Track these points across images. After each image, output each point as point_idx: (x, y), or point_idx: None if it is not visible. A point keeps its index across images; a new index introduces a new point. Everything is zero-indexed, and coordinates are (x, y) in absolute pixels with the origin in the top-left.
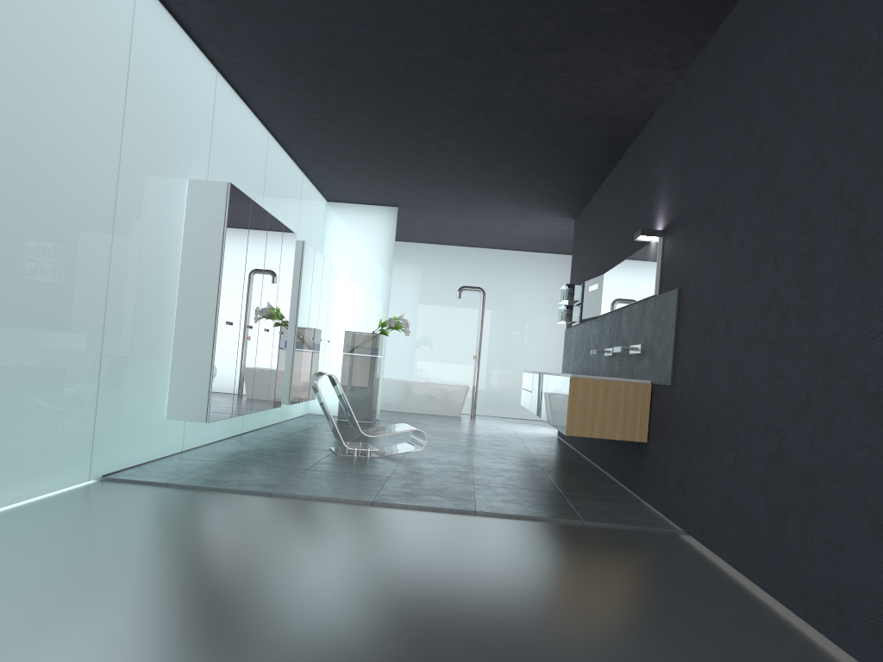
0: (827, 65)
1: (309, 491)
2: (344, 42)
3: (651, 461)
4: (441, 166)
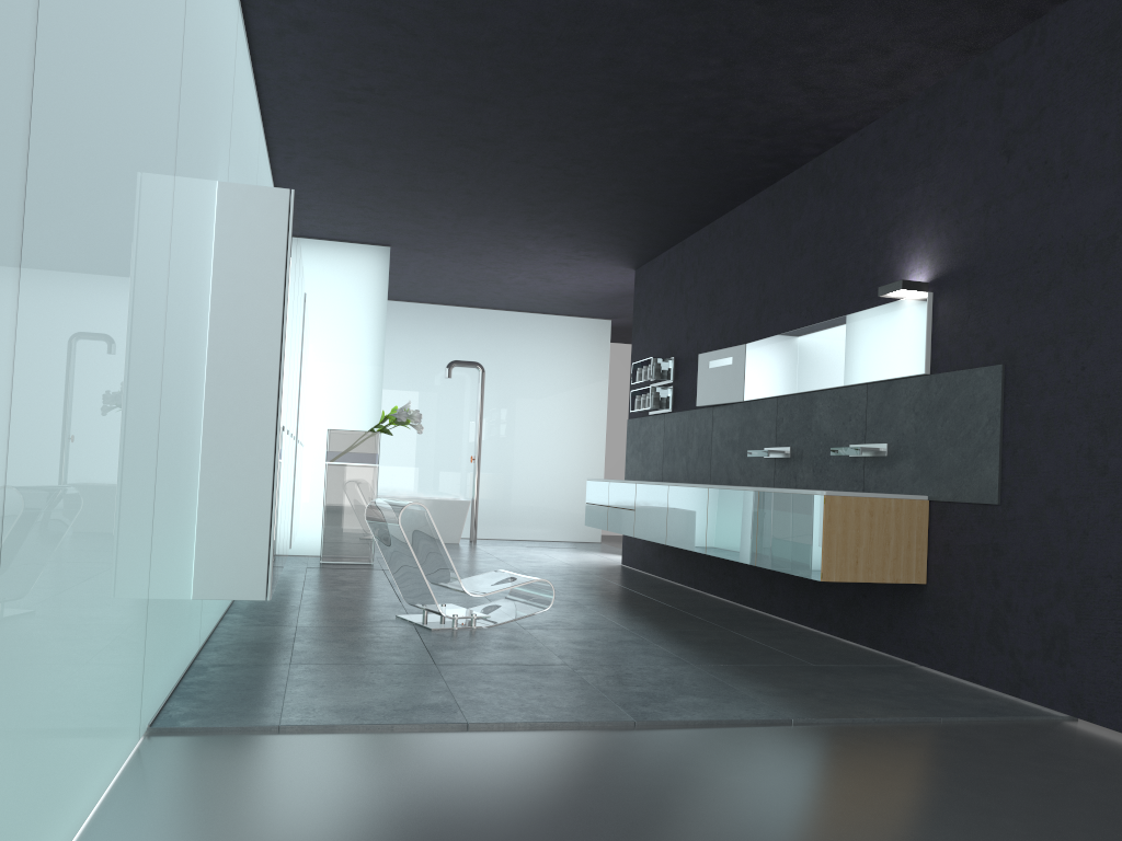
0: None
1: (517, 712)
2: None
3: (942, 611)
4: (504, 187)
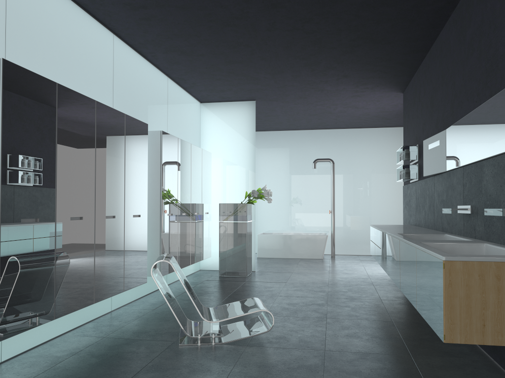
0: None
1: None
2: None
3: None
4: (278, 50)
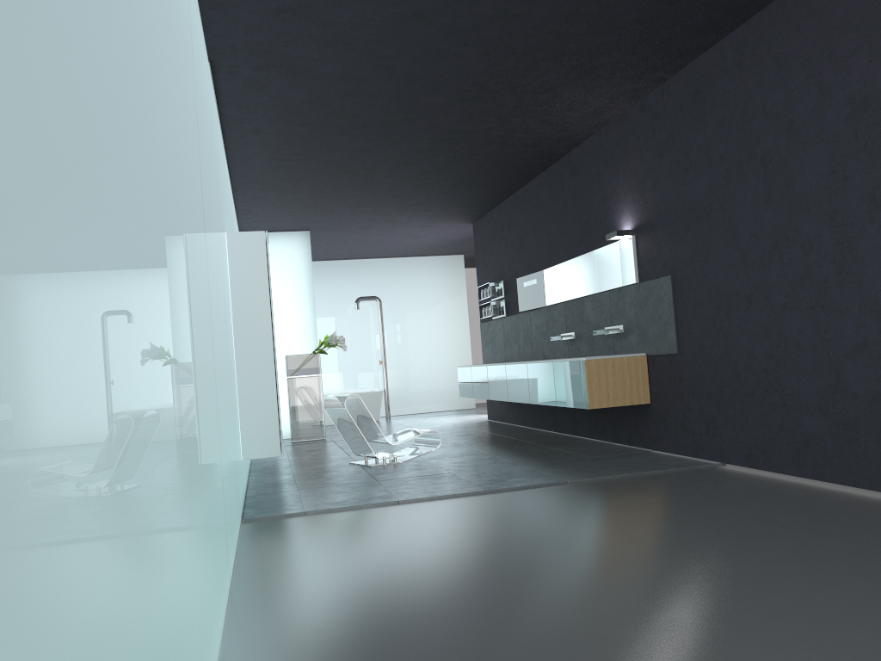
0: (835, 107)
1: (423, 494)
2: (364, 95)
3: (660, 417)
4: (379, 190)
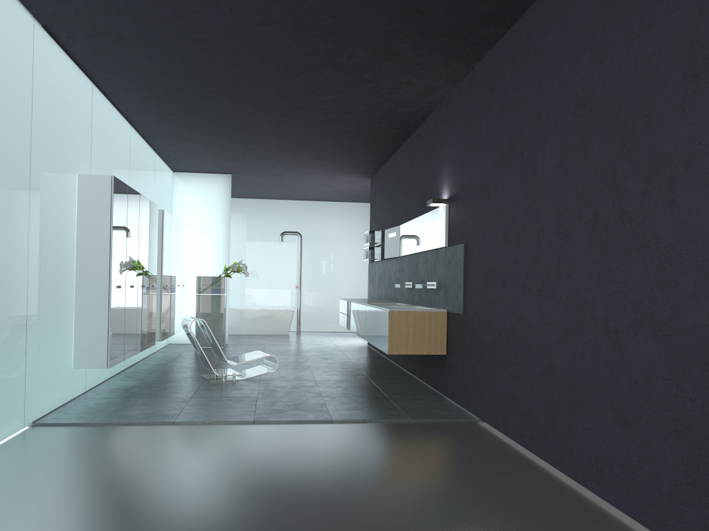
0: (567, 103)
1: (202, 417)
2: (202, 64)
3: (450, 368)
4: (270, 146)
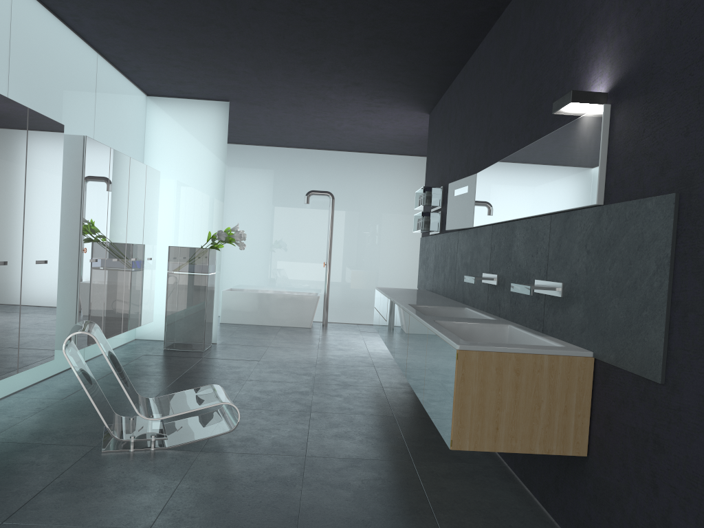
0: None
1: None
2: None
3: (600, 496)
4: (266, 38)
